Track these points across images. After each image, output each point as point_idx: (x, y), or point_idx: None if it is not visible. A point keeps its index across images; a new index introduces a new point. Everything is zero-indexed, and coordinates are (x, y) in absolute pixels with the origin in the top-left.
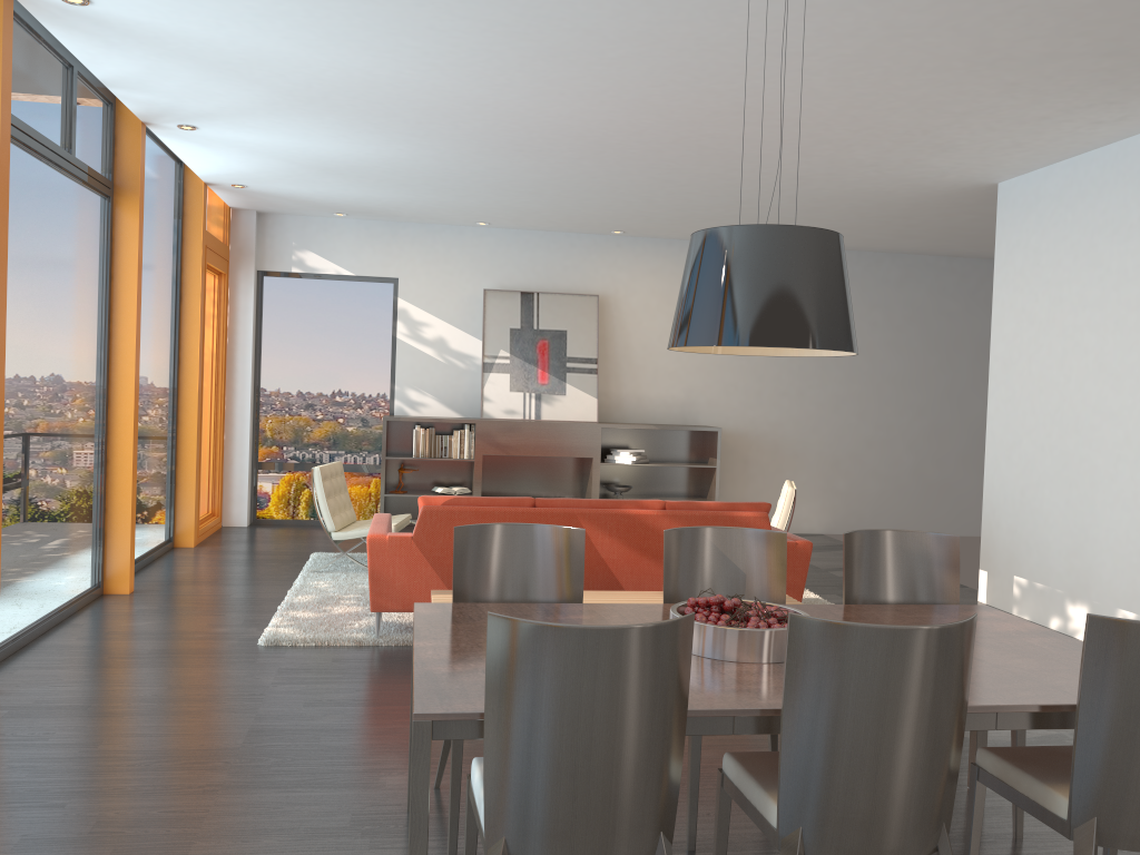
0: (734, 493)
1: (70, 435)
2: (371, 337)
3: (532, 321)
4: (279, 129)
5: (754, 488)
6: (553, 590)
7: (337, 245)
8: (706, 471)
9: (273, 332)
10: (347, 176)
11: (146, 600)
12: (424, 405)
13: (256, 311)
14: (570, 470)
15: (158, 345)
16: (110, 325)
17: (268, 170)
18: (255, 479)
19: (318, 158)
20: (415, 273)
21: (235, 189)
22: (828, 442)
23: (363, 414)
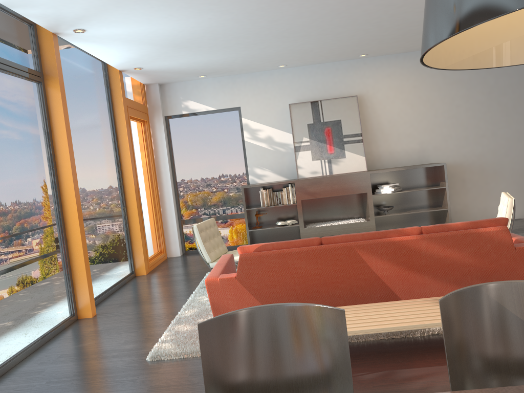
0: (458, 201)
1: (30, 231)
2: (230, 143)
3: (319, 117)
4: (131, 19)
5: (471, 196)
6: (320, 377)
7: (204, 94)
8: (439, 190)
9: (178, 148)
10: (191, 48)
11: (98, 322)
12: (265, 176)
13: (167, 138)
14: (354, 201)
15: (104, 166)
16: (55, 159)
17: (146, 54)
18: (181, 229)
19: (167, 38)
20: (249, 102)
21: (138, 71)
22: (516, 161)
23: (233, 186)
